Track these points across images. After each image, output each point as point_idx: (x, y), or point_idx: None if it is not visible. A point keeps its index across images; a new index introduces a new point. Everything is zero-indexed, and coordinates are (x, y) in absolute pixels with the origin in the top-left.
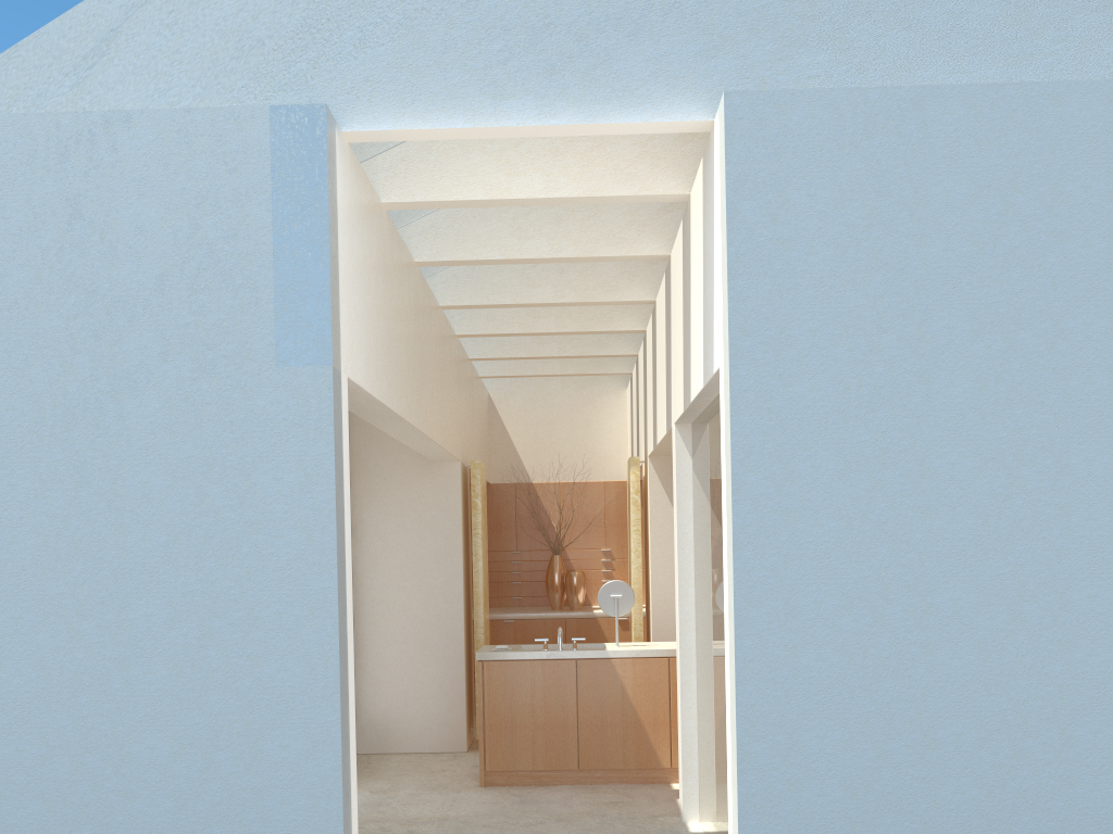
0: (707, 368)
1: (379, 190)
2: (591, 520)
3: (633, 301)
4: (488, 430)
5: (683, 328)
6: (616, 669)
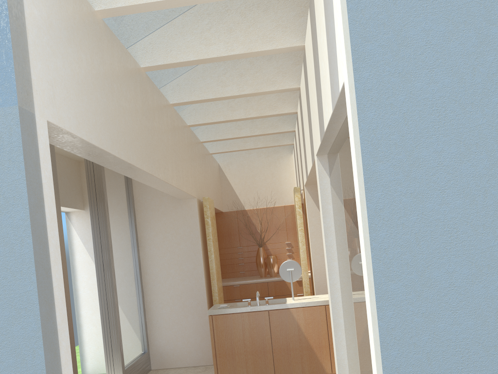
0: (334, 94)
1: (93, 2)
2: (279, 227)
3: (286, 89)
4: (219, 183)
5: (315, 84)
6: (293, 315)
